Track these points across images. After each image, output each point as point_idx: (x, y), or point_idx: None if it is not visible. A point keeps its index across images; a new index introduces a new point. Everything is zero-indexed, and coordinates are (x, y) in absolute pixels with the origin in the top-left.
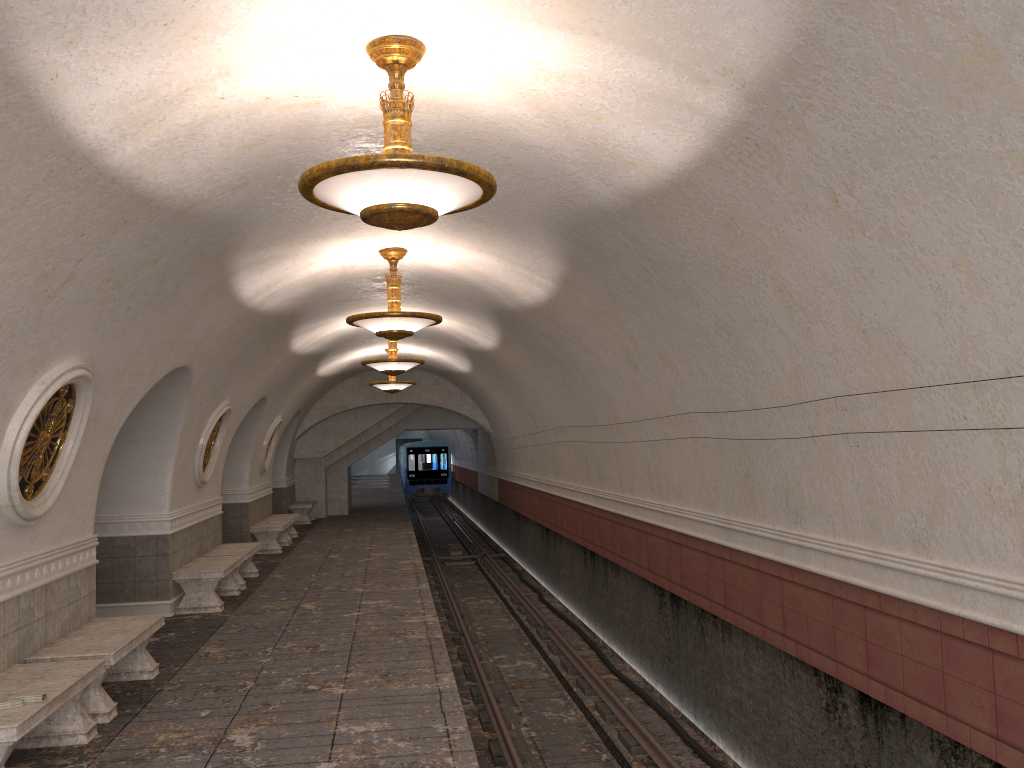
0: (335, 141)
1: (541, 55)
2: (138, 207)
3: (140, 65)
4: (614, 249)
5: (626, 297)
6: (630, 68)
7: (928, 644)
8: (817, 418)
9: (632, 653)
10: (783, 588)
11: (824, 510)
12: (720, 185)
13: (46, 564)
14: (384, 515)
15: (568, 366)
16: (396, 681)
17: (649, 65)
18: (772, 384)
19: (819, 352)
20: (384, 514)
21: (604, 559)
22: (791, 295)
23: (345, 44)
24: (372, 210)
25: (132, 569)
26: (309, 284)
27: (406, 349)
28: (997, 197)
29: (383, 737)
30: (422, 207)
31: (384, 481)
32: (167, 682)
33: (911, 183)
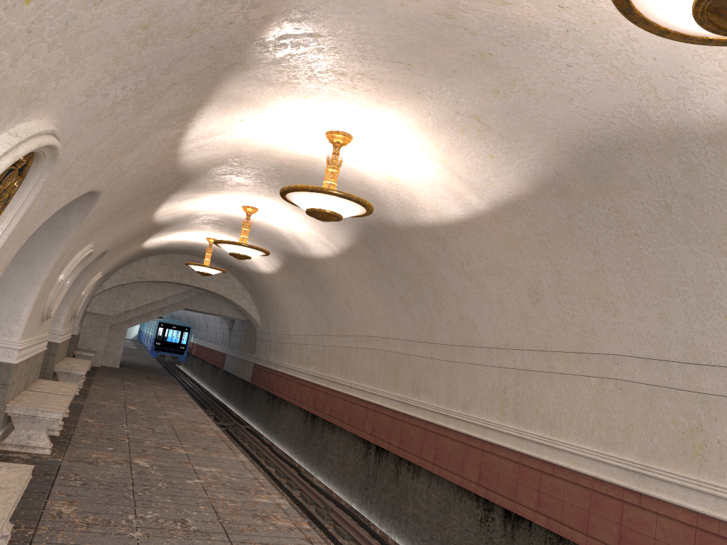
0: None
1: None
2: None
3: None
4: (638, 178)
5: (593, 232)
6: None
7: None
8: None
9: None
10: None
11: None
12: None
13: None
14: (151, 375)
15: (421, 286)
16: None
17: None
18: None
19: None
20: (151, 374)
21: (397, 459)
22: None
23: None
24: None
25: None
26: (233, 148)
27: None
28: None
29: None
30: None
31: (131, 344)
32: None
33: None
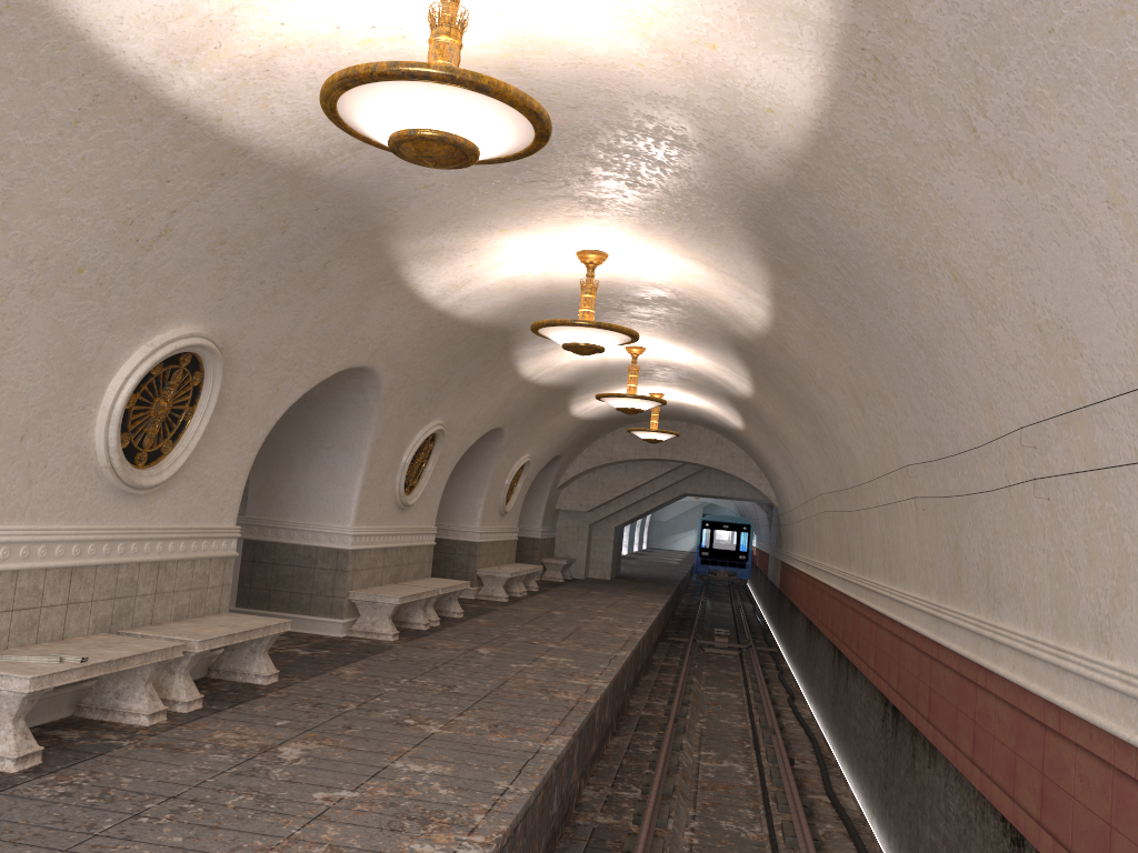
0: None
1: None
2: (233, 157)
3: None
4: (801, 243)
5: (833, 312)
6: None
7: (1100, 784)
8: (1012, 462)
9: (857, 776)
10: (977, 697)
11: (1018, 591)
12: (862, 130)
13: (162, 541)
14: (647, 585)
15: (814, 414)
16: (501, 733)
17: None
18: (971, 418)
19: (1005, 366)
20: (648, 584)
21: (847, 658)
22: (967, 285)
23: None
24: (393, 138)
25: (310, 581)
26: (510, 291)
27: (673, 395)
28: (1132, 81)
29: (432, 781)
30: (448, 135)
31: (679, 557)
32: (276, 690)
33: (1039, 82)
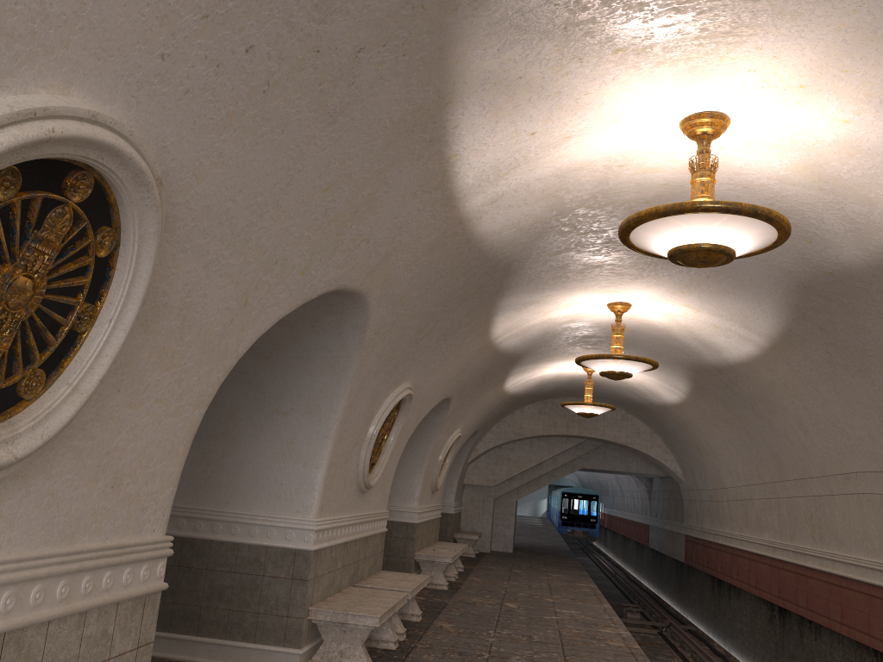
0: None
1: None
2: None
3: None
4: None
5: None
6: None
7: None
8: None
9: None
10: None
11: None
12: None
13: (13, 587)
14: (552, 559)
15: None
16: None
17: None
18: None
19: None
20: (551, 558)
21: None
22: None
23: None
24: None
25: (257, 594)
26: (548, 198)
27: None
28: None
29: None
30: None
31: (537, 523)
32: None
33: None
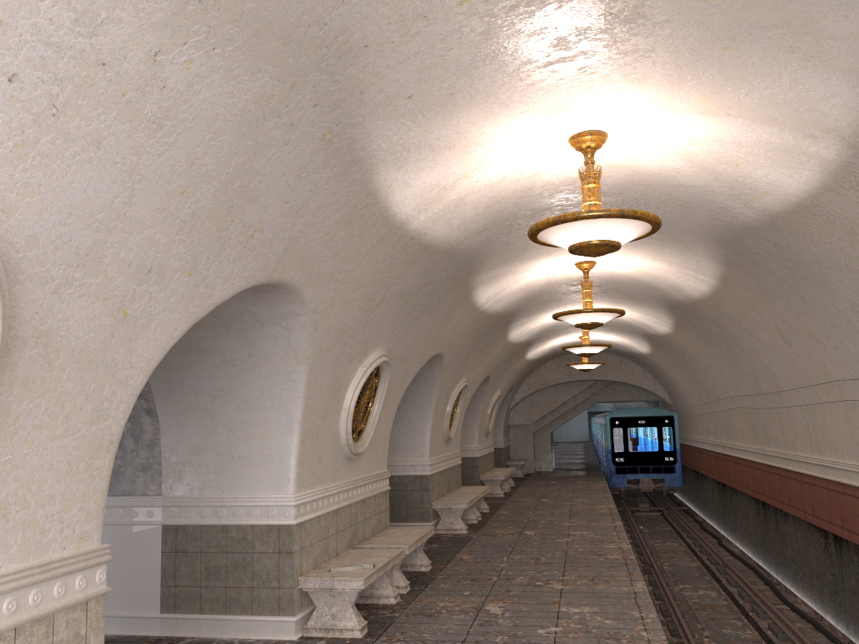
0: (545, 196)
1: (690, 130)
2: (422, 251)
3: (433, 171)
4: (761, 253)
5: (775, 289)
6: (756, 133)
7: None
8: None
9: (803, 589)
10: None
11: None
12: (838, 204)
13: (363, 486)
14: (581, 472)
15: (732, 345)
16: (600, 584)
17: (770, 130)
18: None
19: None
20: (581, 471)
21: (774, 508)
22: None
23: (554, 140)
24: (576, 246)
25: (405, 499)
26: (523, 291)
27: (595, 336)
28: None
29: (593, 616)
30: (610, 241)
31: (579, 446)
32: (438, 573)
33: None
